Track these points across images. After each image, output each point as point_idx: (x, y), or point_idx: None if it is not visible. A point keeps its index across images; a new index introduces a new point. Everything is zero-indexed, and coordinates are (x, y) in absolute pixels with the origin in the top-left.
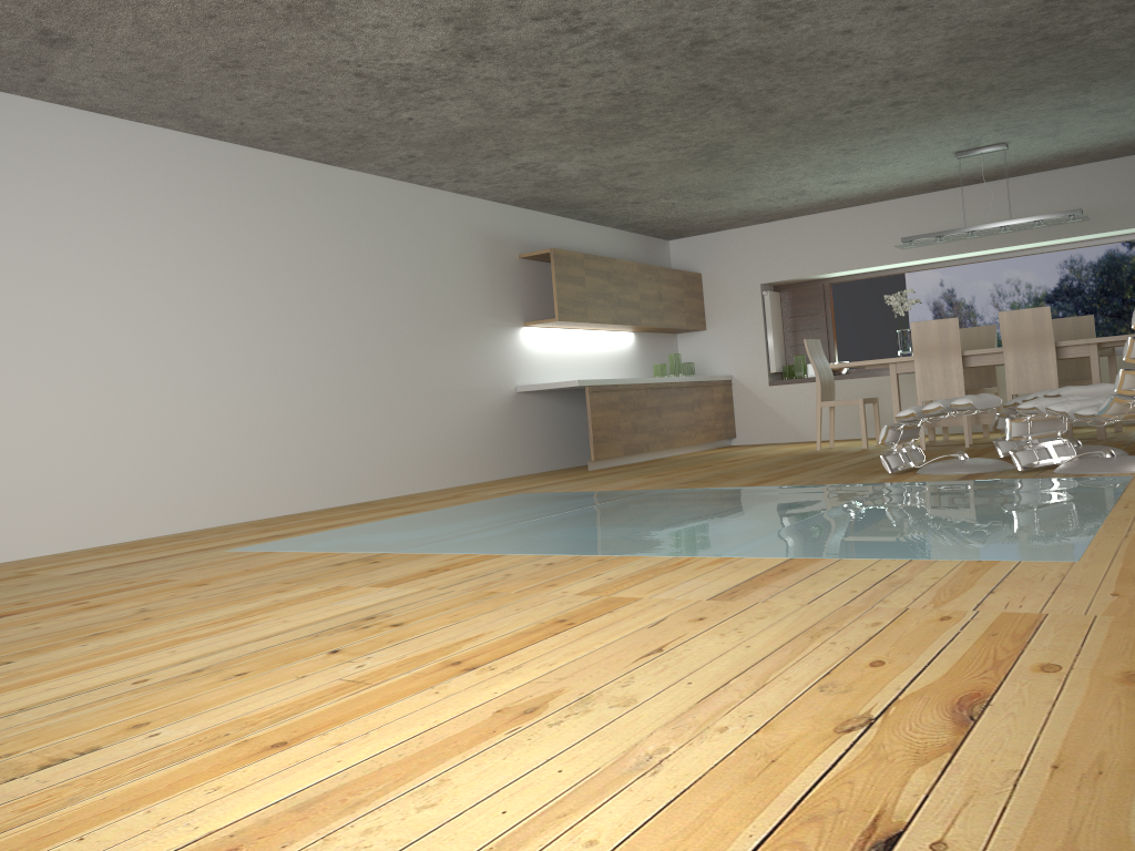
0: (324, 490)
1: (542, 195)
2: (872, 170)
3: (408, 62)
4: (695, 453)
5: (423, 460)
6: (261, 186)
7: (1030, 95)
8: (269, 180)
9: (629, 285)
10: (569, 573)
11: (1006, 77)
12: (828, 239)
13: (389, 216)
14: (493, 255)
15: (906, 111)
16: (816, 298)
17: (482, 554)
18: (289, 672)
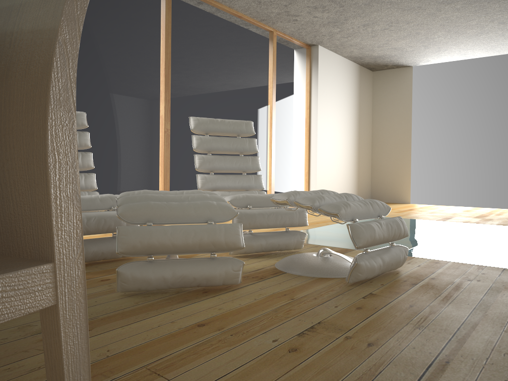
0: None
1: None
2: None
3: None
4: None
5: None
6: None
7: None
8: None
9: None
10: None
11: None
12: None
13: None
14: None
15: None
16: None
17: None
18: None
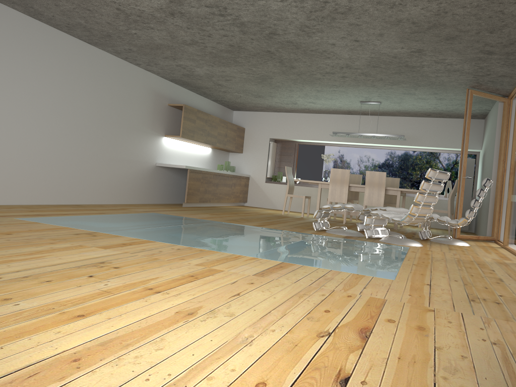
0: (59, 195)
1: (184, 79)
2: (326, 100)
3: (143, 9)
4: (229, 206)
5: (108, 189)
6: (55, 47)
7: (394, 86)
8: (60, 45)
9: (214, 127)
10: (188, 254)
11: (388, 76)
12: (301, 125)
13: (113, 74)
14: (157, 101)
15: (346, 80)
16: (291, 149)
17: (145, 239)
18: (72, 283)
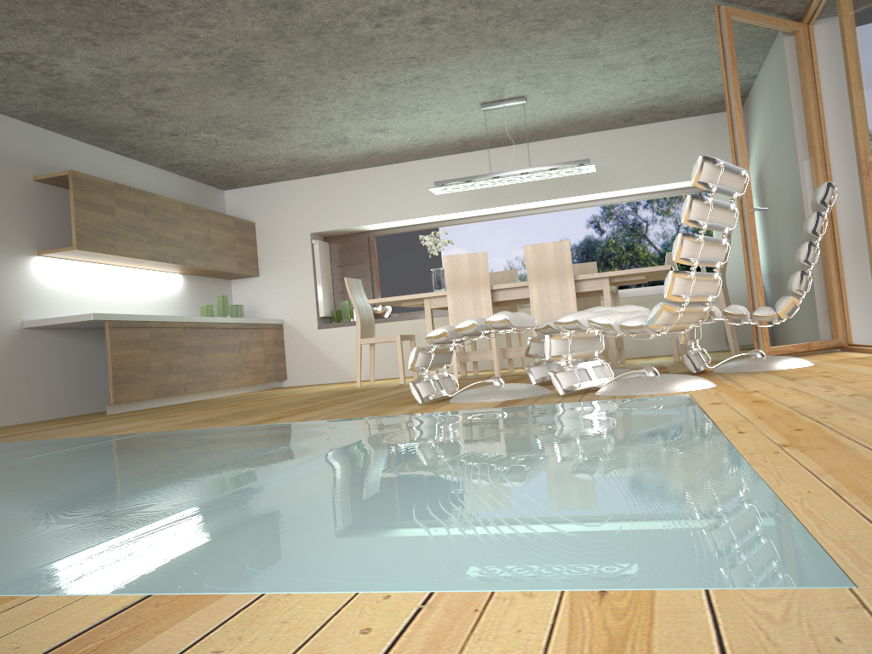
0: None
1: (58, 110)
2: (408, 117)
3: None
4: (241, 394)
5: None
6: None
7: (550, 32)
8: None
9: (171, 222)
10: None
11: None
12: (372, 193)
13: None
14: None
15: (436, 34)
16: (362, 248)
17: None
18: None
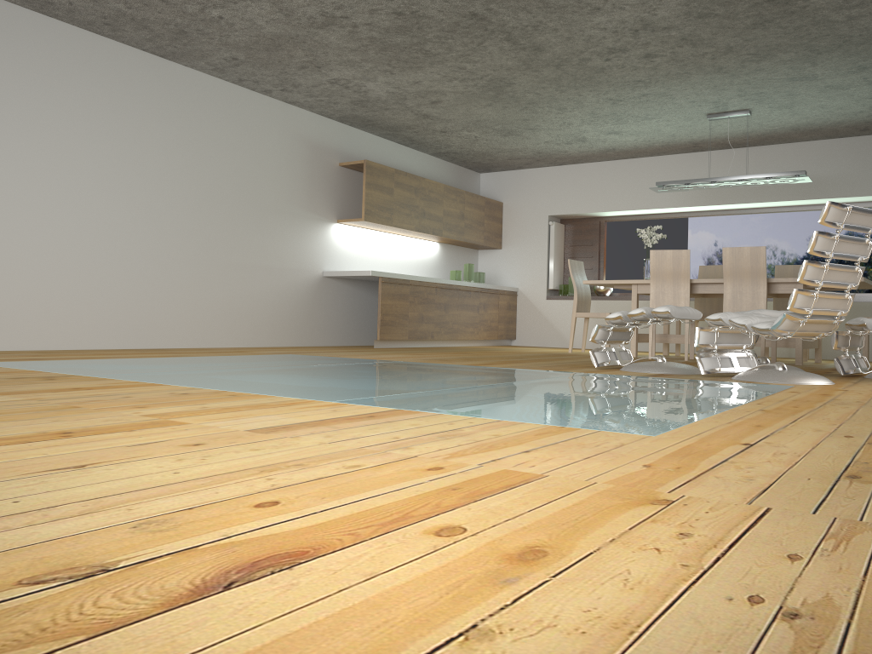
0: (124, 333)
1: (361, 114)
2: (639, 123)
3: None
4: (475, 347)
5: (226, 321)
6: (94, 65)
7: (764, 62)
8: (104, 61)
9: (434, 201)
10: (181, 401)
11: (742, 39)
12: (606, 184)
13: (218, 111)
14: (315, 159)
15: (658, 65)
16: (593, 232)
17: (150, 383)
18: None
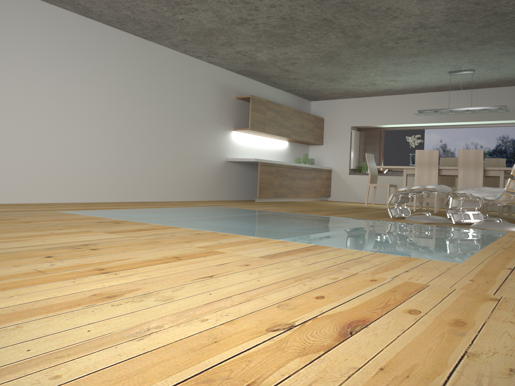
0: (123, 193)
1: (249, 69)
2: (408, 76)
3: None
4: (309, 201)
5: (175, 186)
6: (110, 44)
7: (486, 45)
8: (115, 42)
9: (287, 118)
10: (203, 238)
11: (475, 33)
12: (385, 109)
13: (173, 68)
14: (223, 95)
15: (425, 46)
16: (376, 136)
17: (171, 226)
18: (14, 263)
